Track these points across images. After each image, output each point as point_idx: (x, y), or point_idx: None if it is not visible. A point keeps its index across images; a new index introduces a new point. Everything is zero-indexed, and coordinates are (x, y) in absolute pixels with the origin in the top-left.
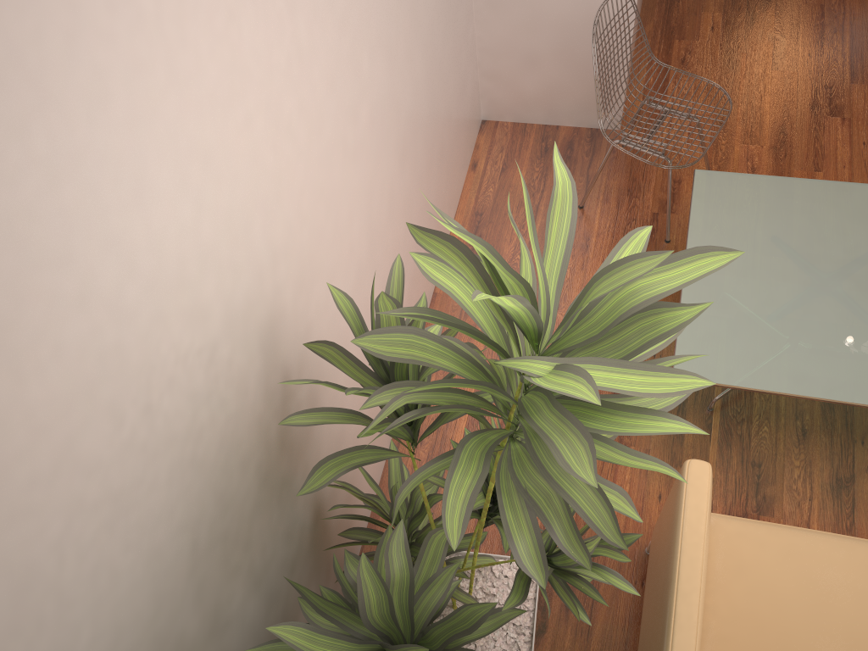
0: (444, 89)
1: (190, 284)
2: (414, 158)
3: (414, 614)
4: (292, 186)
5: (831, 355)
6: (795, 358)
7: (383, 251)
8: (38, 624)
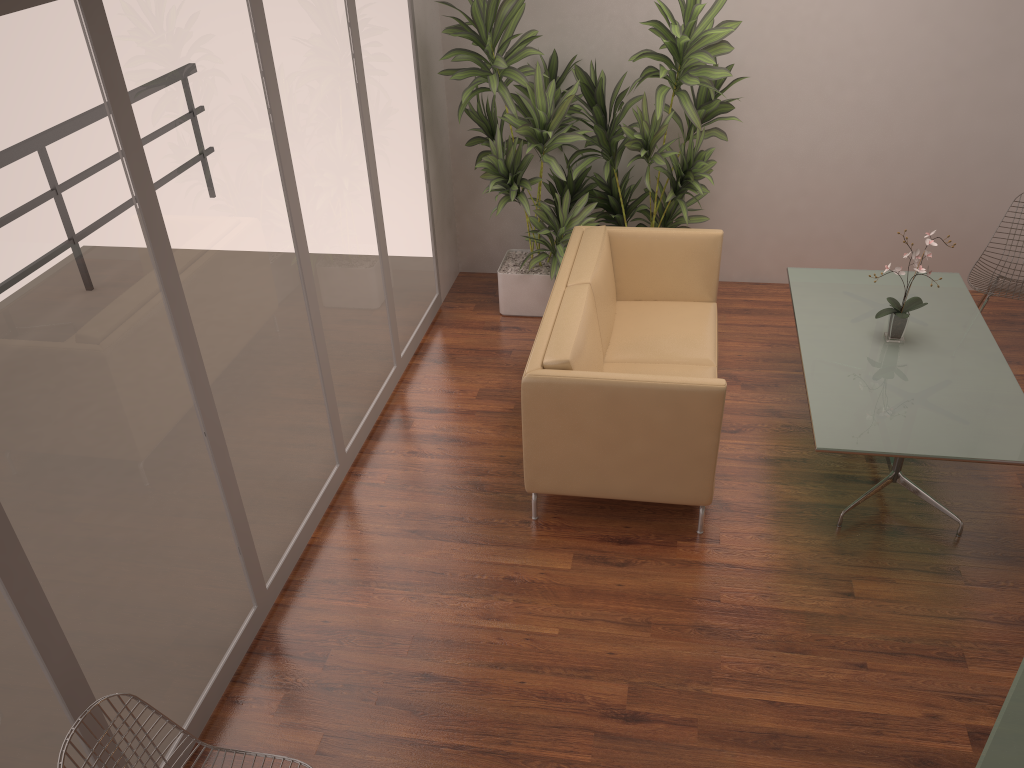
0: (963, 192)
1: (699, 21)
2: (889, 179)
3: (619, 133)
4: (771, 57)
5: (825, 305)
6: (817, 296)
7: (816, 176)
8: (592, 24)
